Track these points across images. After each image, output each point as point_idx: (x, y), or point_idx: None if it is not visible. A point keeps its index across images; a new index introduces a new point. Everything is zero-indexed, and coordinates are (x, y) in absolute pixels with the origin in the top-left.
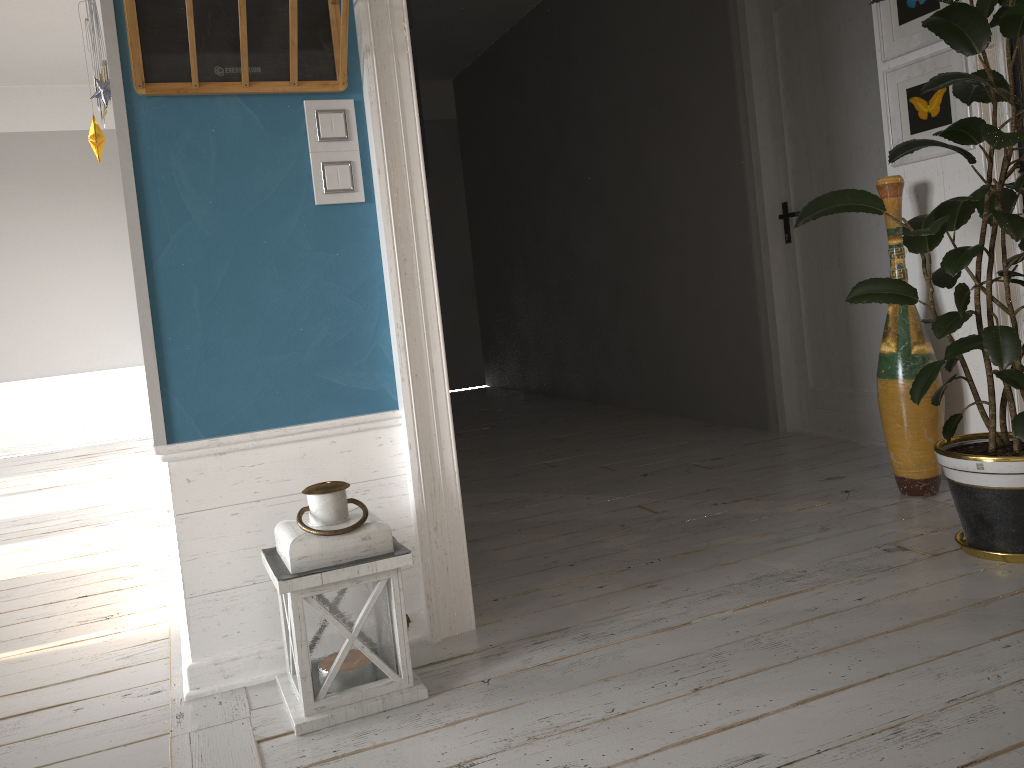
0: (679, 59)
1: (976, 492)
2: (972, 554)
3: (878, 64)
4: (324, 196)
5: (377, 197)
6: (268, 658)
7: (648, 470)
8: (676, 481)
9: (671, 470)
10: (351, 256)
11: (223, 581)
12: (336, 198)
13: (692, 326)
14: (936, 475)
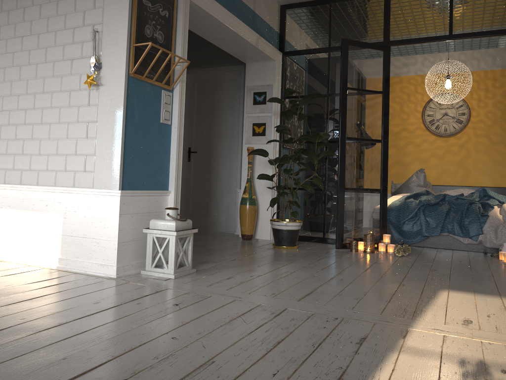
0: None
1: (283, 231)
2: (279, 248)
3: (244, 113)
4: (163, 120)
5: (174, 124)
6: (134, 266)
7: None
8: None
9: None
10: (165, 140)
11: (126, 239)
12: (165, 121)
13: None
14: (253, 234)
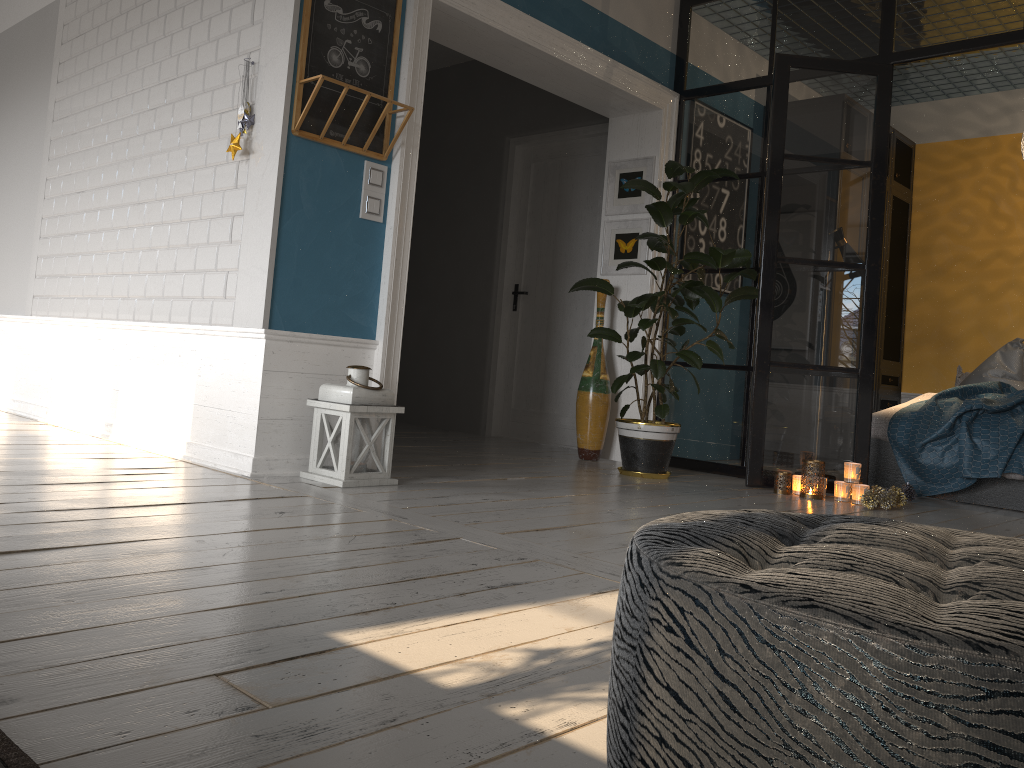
0: (459, 172)
1: (634, 441)
2: (626, 474)
3: (602, 216)
4: (365, 214)
5: (390, 222)
6: (291, 463)
7: (415, 439)
8: (440, 444)
9: (431, 441)
10: (370, 250)
11: (278, 414)
12: (370, 217)
13: (431, 357)
14: (600, 449)
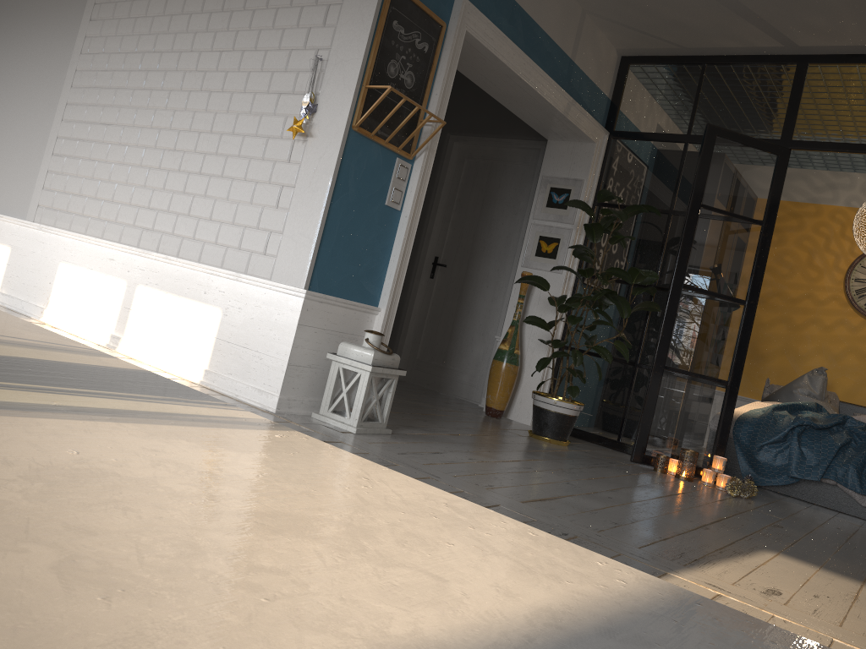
0: None
1: (549, 412)
2: (537, 438)
3: (530, 218)
4: (390, 202)
5: (405, 211)
6: (304, 404)
7: None
8: None
9: None
10: (387, 232)
11: (301, 362)
12: (393, 205)
13: None
14: (504, 410)
